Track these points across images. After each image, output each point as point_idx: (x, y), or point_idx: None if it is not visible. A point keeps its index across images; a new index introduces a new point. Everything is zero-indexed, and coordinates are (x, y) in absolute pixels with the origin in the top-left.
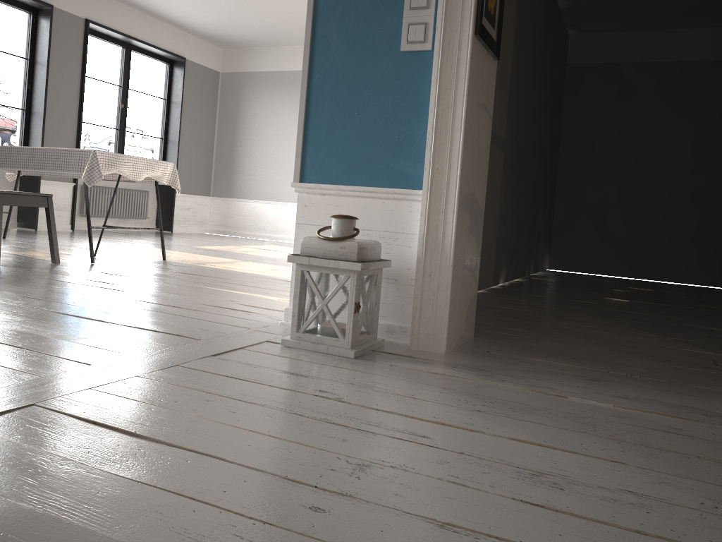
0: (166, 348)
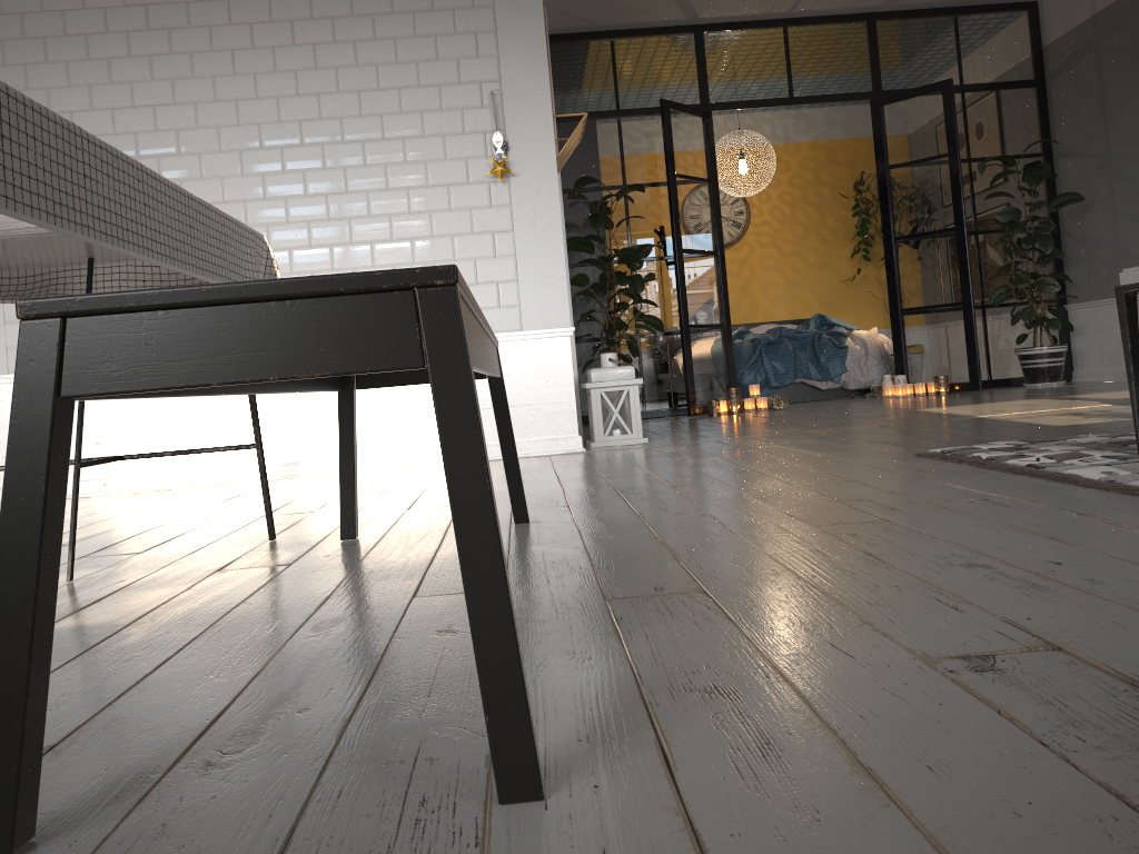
0: (720, 439)
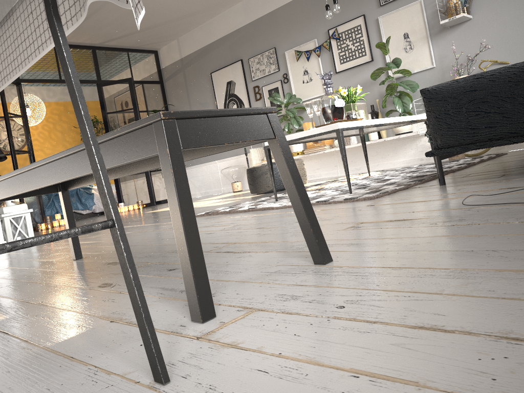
0: None
